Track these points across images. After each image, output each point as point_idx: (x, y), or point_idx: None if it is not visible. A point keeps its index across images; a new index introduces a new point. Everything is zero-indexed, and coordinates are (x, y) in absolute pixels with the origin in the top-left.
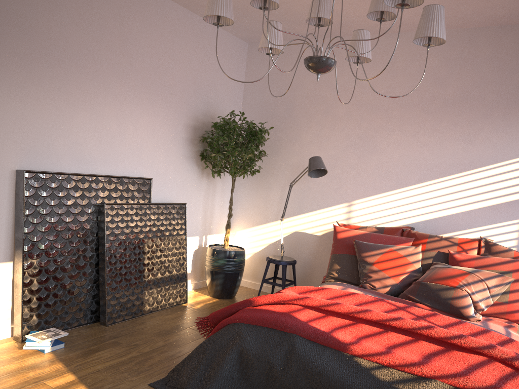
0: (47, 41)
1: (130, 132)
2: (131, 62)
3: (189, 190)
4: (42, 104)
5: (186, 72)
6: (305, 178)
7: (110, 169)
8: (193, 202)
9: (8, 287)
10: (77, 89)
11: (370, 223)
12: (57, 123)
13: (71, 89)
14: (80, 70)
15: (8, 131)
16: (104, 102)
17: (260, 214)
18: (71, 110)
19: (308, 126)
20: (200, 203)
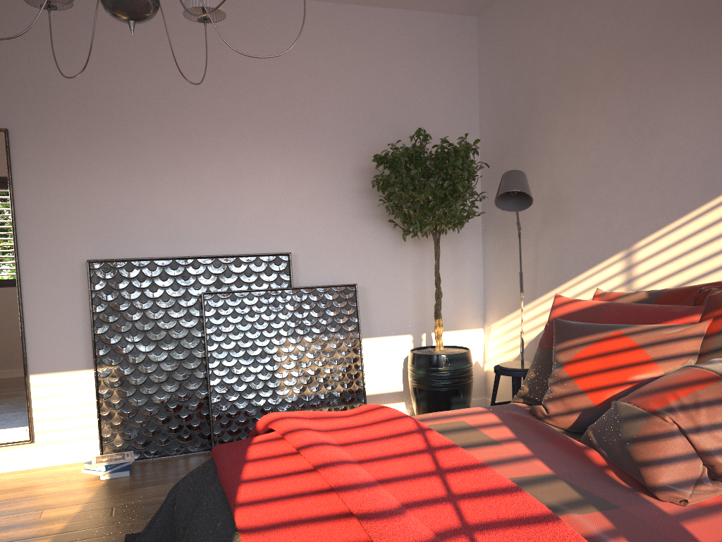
0: (109, 105)
1: (251, 194)
2: (239, 101)
3: (378, 265)
4: (112, 179)
5: (345, 92)
6: (562, 216)
7: (224, 248)
8: (390, 282)
9: (95, 399)
10: (159, 153)
11: (665, 284)
12: (136, 200)
13: (149, 155)
14: (160, 129)
15: (73, 218)
16: (202, 161)
17: (514, 291)
18: (153, 180)
19: (557, 122)
20: (407, 284)
